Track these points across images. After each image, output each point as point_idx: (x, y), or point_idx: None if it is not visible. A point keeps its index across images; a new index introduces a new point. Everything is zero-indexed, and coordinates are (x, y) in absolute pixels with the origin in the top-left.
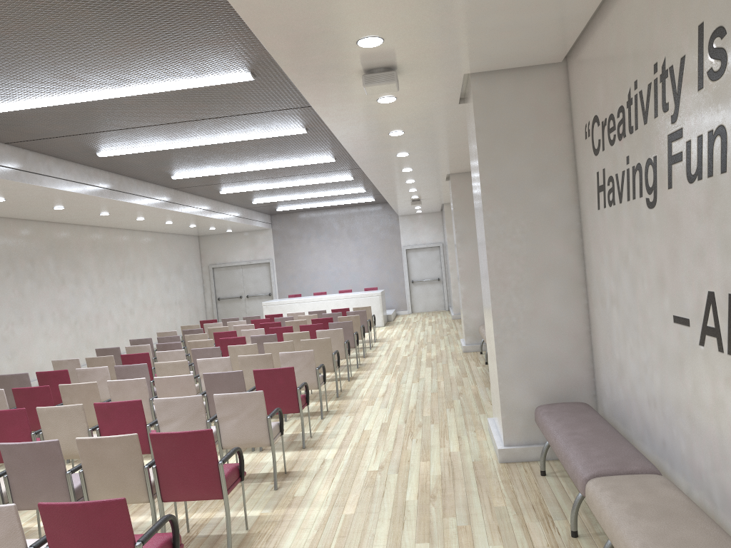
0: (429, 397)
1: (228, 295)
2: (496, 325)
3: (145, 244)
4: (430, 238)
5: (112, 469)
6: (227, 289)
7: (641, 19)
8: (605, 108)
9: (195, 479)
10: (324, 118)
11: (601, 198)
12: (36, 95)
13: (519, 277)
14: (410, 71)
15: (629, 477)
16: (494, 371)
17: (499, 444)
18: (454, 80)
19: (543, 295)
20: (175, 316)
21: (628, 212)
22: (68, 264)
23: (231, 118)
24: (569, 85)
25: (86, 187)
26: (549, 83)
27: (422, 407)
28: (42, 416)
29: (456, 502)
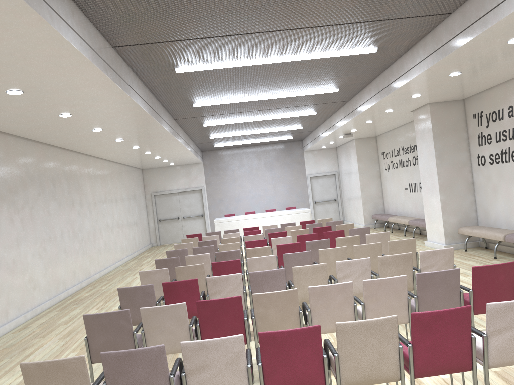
0: None
1: (167, 217)
2: None
3: (116, 173)
4: (328, 168)
5: None
6: (166, 212)
7: None
8: None
9: None
10: None
11: None
12: None
13: None
14: None
15: None
16: None
17: None
18: None
19: None
20: (134, 234)
21: None
22: (75, 187)
23: (347, 26)
24: None
25: (146, 105)
26: None
27: None
28: (343, 334)
29: None
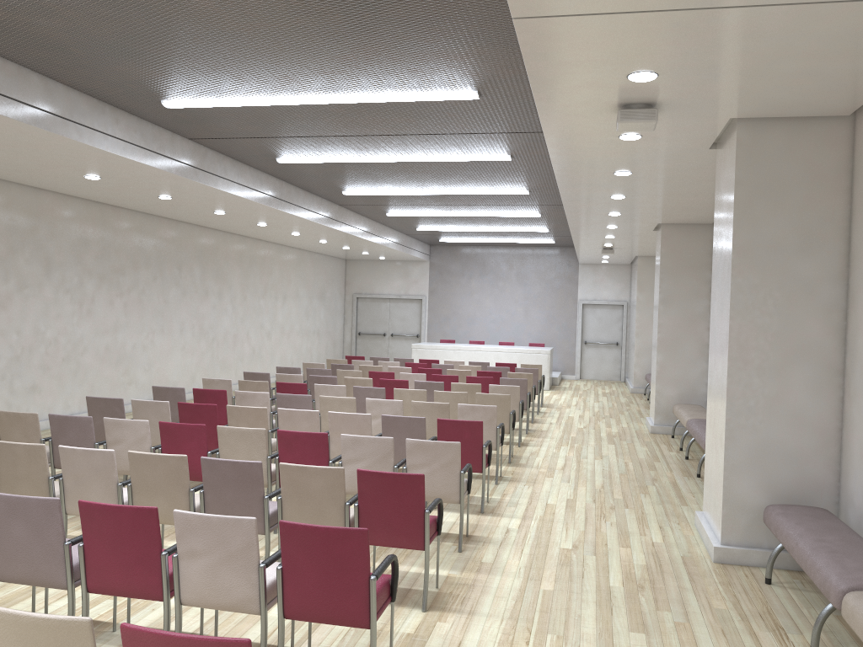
0: (617, 478)
1: (370, 331)
2: (729, 407)
3: (291, 262)
4: (613, 294)
5: (312, 500)
6: (370, 323)
7: None
8: None
9: (397, 525)
10: (551, 150)
11: None
12: (244, 93)
13: (764, 356)
14: (670, 110)
15: None
16: (717, 458)
17: (714, 541)
18: (716, 123)
19: (790, 380)
20: (312, 347)
21: None
22: (214, 274)
23: (435, 136)
24: (854, 143)
25: (256, 194)
26: (830, 138)
27: (612, 488)
28: (222, 435)
29: (669, 597)
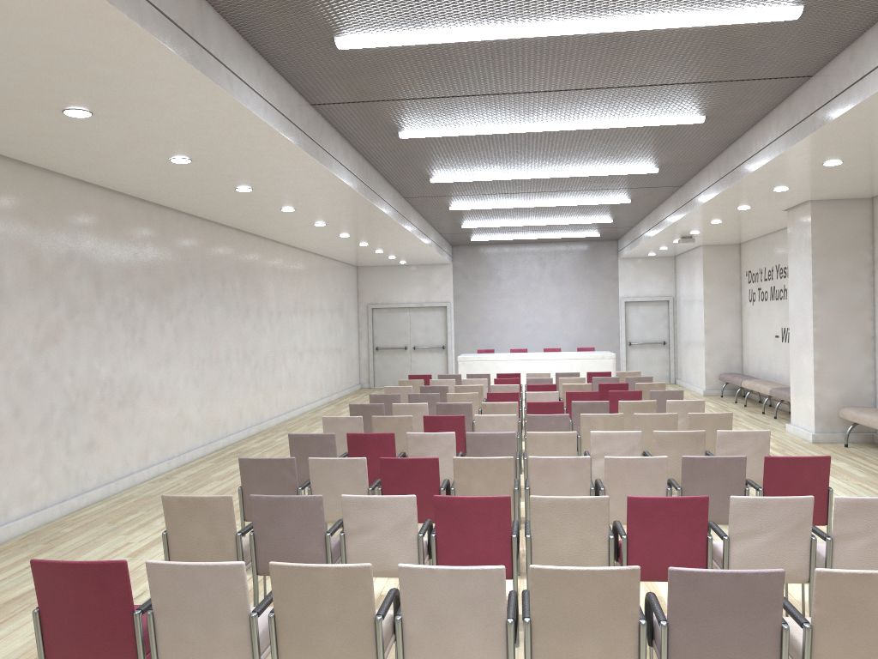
0: None
1: (389, 345)
2: None
3: (315, 271)
4: (657, 290)
5: (874, 628)
6: (388, 336)
7: None
8: None
9: None
10: None
11: None
12: (469, 20)
13: None
14: None
15: None
16: None
17: None
18: None
19: None
20: (335, 366)
21: None
22: (252, 288)
23: (647, 88)
24: None
25: (356, 181)
26: None
27: None
28: (538, 510)
29: None
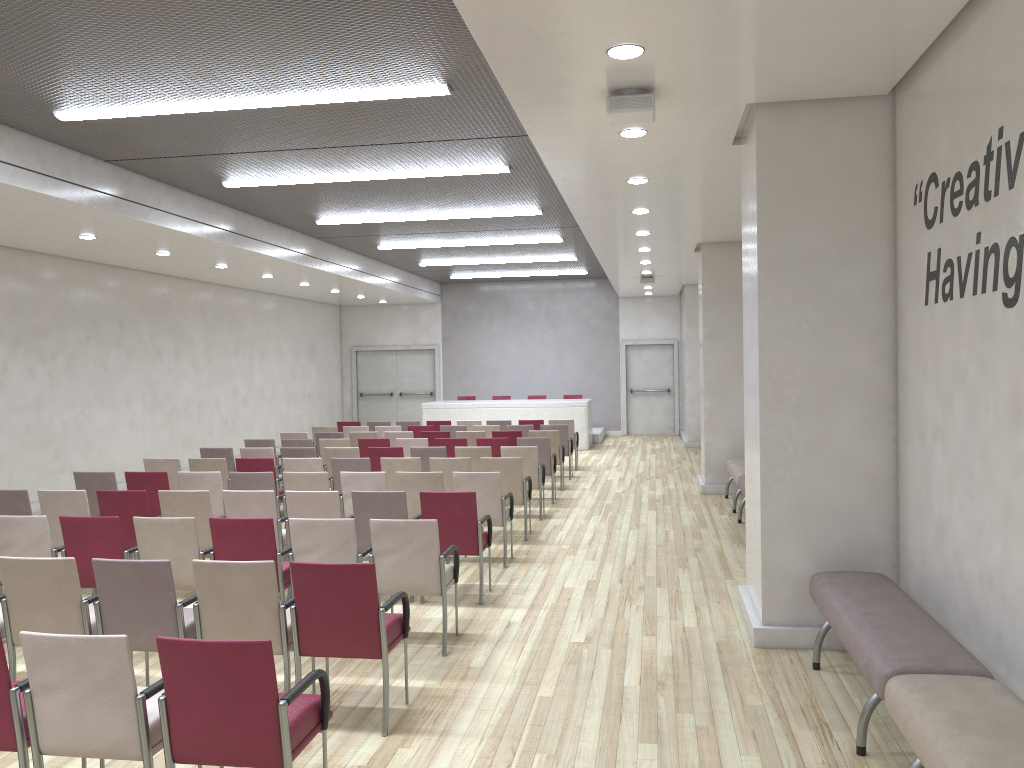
0: (653, 550)
1: (374, 391)
2: (764, 457)
3: (269, 311)
4: (661, 332)
5: (237, 605)
6: (373, 382)
7: (1017, 41)
8: (949, 164)
9: (346, 629)
10: (542, 154)
11: (931, 289)
12: (156, 98)
13: (802, 393)
14: (672, 95)
15: (949, 678)
16: (755, 520)
17: (755, 621)
18: (731, 111)
19: (834, 420)
20: (302, 413)
21: (972, 312)
22: (167, 331)
23: (410, 145)
24: (895, 129)
25: (203, 227)
26: (866, 123)
27: (645, 564)
28: (140, 529)
29: (694, 694)
